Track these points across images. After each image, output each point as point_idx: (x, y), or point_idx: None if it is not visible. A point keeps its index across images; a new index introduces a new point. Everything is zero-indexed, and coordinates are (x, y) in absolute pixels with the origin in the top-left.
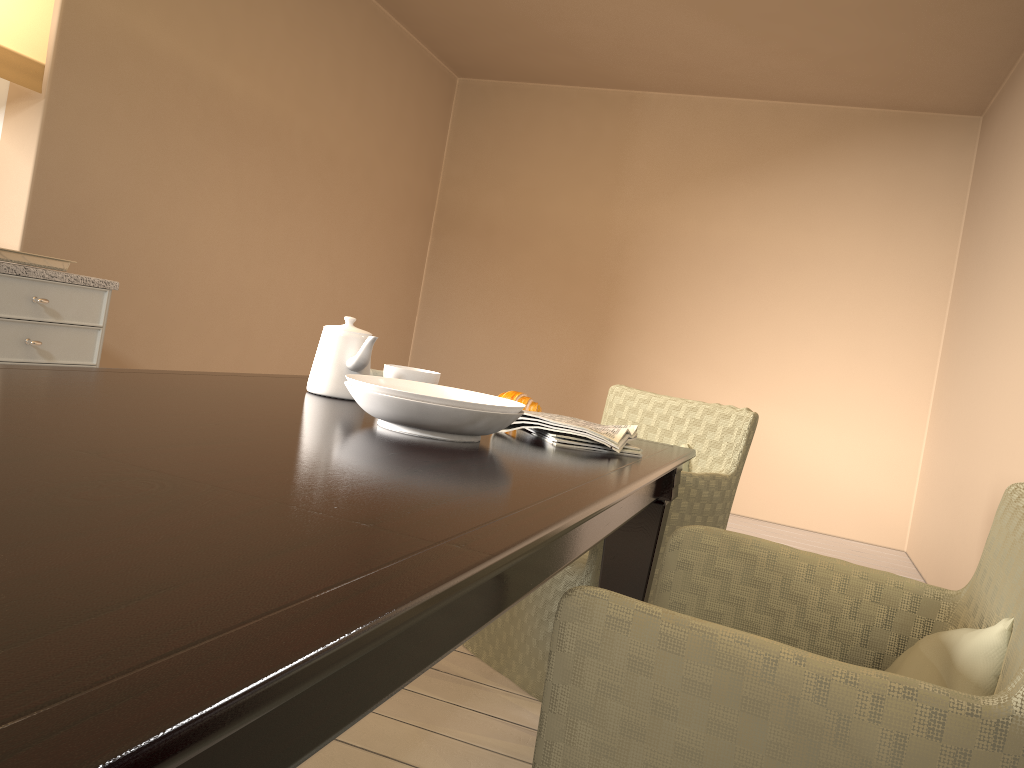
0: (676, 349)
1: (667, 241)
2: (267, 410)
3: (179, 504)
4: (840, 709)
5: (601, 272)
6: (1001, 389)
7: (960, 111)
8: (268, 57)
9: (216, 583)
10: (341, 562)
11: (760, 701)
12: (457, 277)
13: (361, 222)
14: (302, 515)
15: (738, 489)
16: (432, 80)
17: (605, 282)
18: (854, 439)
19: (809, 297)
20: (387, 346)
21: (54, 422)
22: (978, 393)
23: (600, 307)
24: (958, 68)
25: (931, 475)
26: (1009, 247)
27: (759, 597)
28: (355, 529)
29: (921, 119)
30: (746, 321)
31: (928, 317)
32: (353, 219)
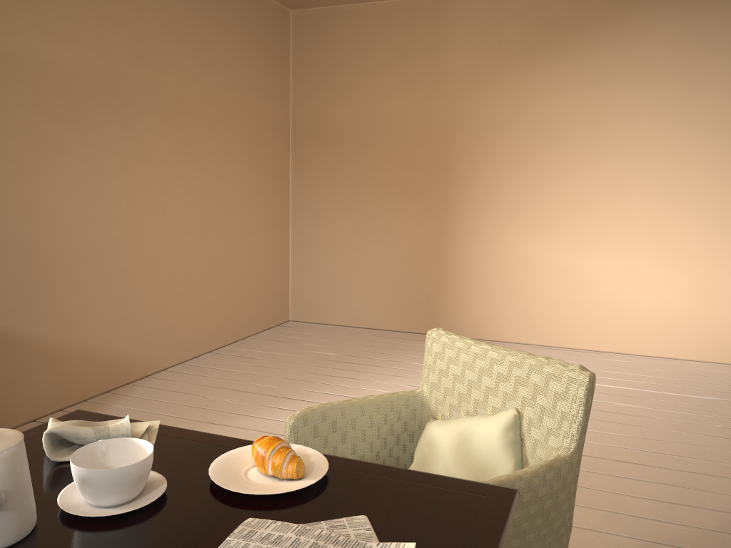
0: (509, 215)
1: (488, 123)
2: None
3: None
4: None
5: (436, 158)
6: None
7: None
8: (92, 25)
9: None
10: None
11: None
12: (317, 180)
13: (221, 152)
14: None
15: (579, 328)
16: (266, 17)
17: (440, 166)
18: (676, 273)
19: (620, 153)
20: (267, 248)
21: None
22: None
23: (439, 188)
24: None
25: None
26: None
27: None
28: None
29: None
30: (567, 183)
31: None
32: (213, 151)
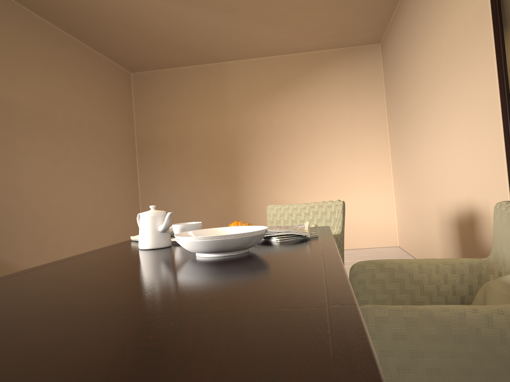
0: (272, 180)
1: (255, 130)
2: (142, 265)
3: (197, 327)
4: (500, 327)
5: (227, 152)
6: (428, 162)
7: (370, 43)
8: (36, 82)
9: (287, 363)
10: (311, 331)
11: (462, 335)
12: (155, 171)
13: (101, 155)
14: (254, 313)
15: None
16: (119, 77)
17: (230, 156)
18: (363, 201)
19: (326, 141)
20: (129, 215)
21: (66, 304)
22: (416, 166)
23: (231, 169)
24: (367, 24)
25: (402, 208)
26: (413, 98)
27: (400, 286)
28: (286, 312)
29: (354, 49)
30: (301, 159)
31: (380, 138)
32: (97, 155)
